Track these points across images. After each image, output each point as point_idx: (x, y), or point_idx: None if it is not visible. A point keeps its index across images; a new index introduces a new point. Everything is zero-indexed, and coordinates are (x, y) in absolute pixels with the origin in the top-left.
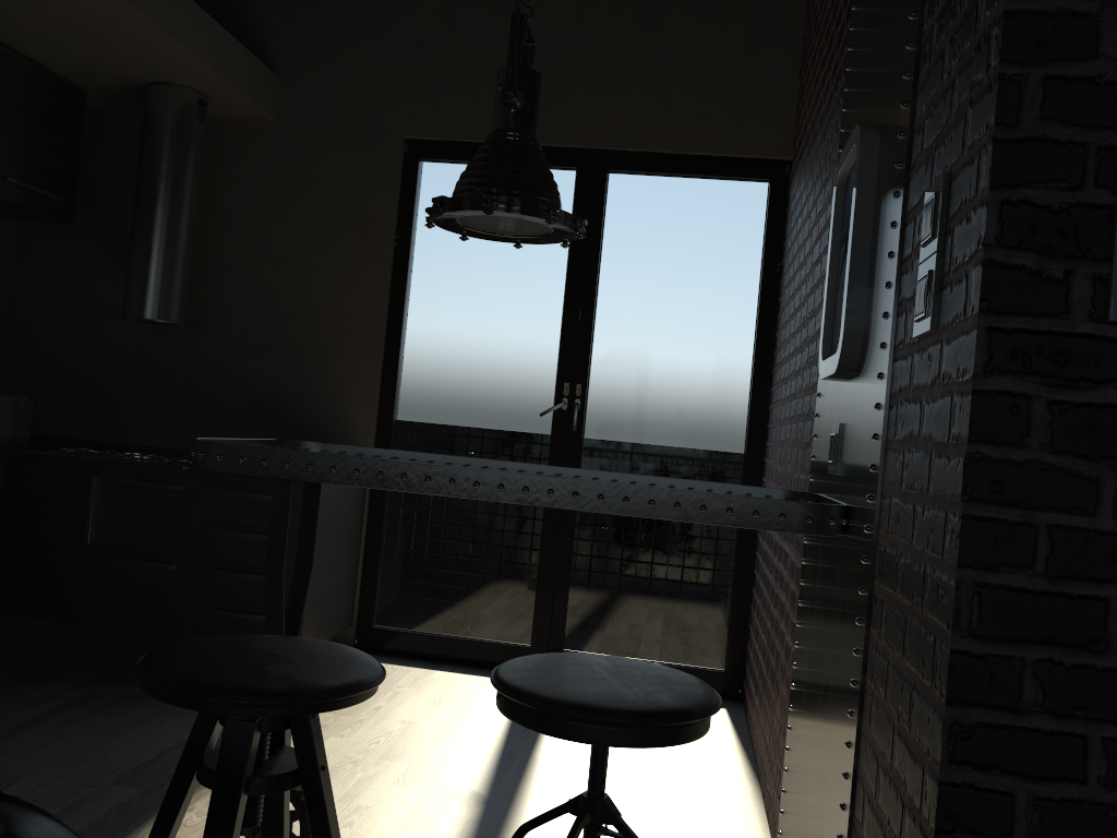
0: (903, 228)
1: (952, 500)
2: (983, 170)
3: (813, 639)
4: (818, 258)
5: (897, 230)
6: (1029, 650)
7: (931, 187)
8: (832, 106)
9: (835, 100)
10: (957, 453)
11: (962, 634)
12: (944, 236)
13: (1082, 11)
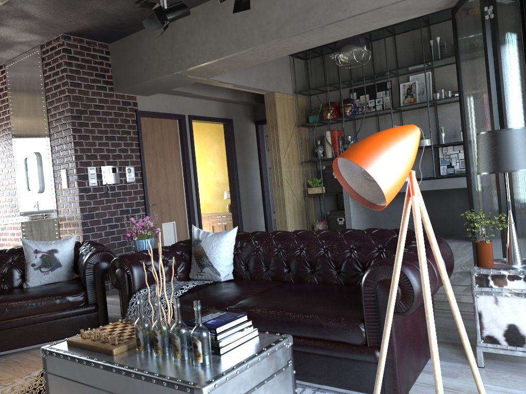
0: (53, 172)
1: (77, 206)
2: (74, 171)
3: (35, 240)
4: (5, 168)
5: (52, 172)
6: (88, 220)
7: (62, 169)
8: (2, 135)
9: (4, 134)
10: (77, 201)
11: (82, 220)
12: (67, 176)
13: (81, 154)
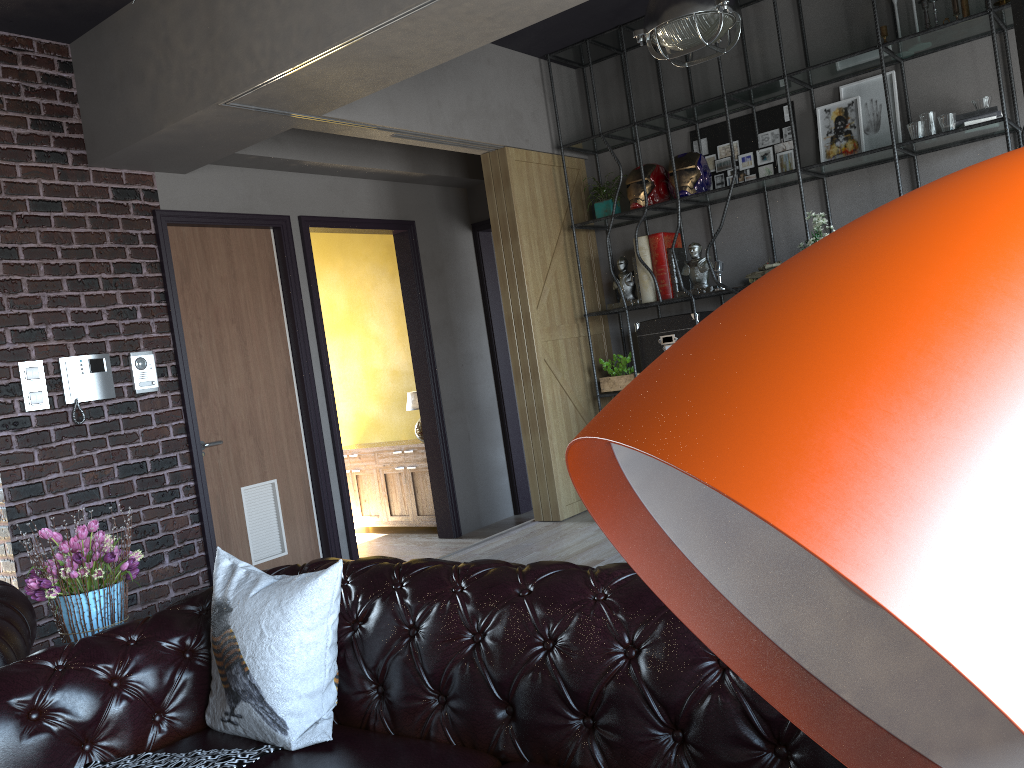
0: None
1: None
2: None
3: None
4: None
5: None
6: (26, 500)
7: None
8: None
9: None
10: None
11: (8, 502)
12: None
13: None
